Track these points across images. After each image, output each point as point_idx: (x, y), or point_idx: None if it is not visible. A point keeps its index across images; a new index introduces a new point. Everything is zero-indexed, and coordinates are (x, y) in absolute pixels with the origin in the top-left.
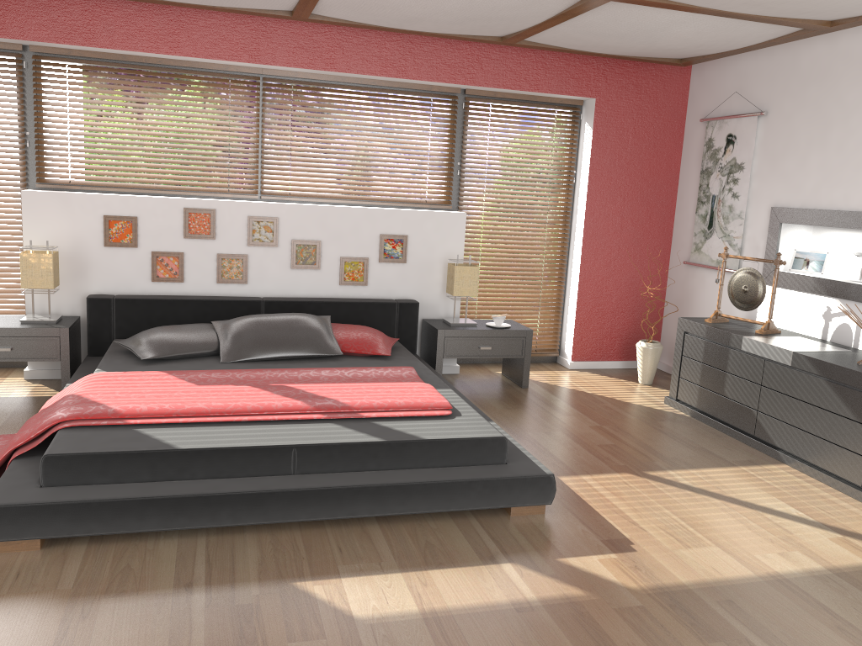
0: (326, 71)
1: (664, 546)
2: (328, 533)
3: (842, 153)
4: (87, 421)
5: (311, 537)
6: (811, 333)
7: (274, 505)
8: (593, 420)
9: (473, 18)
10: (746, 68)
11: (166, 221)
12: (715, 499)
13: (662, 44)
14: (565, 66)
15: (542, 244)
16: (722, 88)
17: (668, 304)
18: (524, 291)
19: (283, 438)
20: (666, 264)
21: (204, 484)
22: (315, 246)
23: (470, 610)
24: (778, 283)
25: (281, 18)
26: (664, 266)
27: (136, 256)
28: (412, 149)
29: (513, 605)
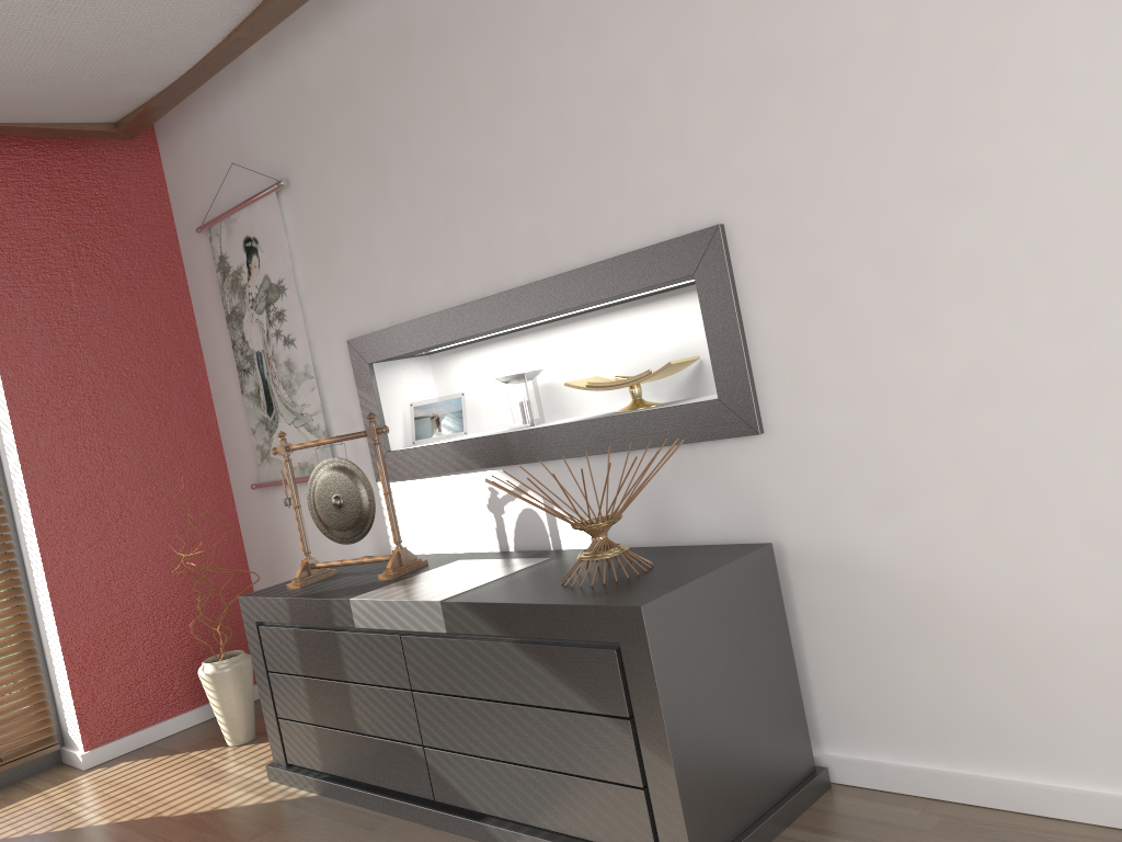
0: None
1: None
2: None
3: (419, 208)
4: None
5: None
6: (483, 545)
7: None
8: None
9: None
10: (235, 118)
11: None
12: None
13: (6, 56)
14: None
15: None
16: (213, 165)
17: (256, 570)
18: None
19: None
20: (228, 499)
21: None
22: None
23: None
24: (402, 473)
25: None
26: (226, 503)
27: None
28: None
29: None
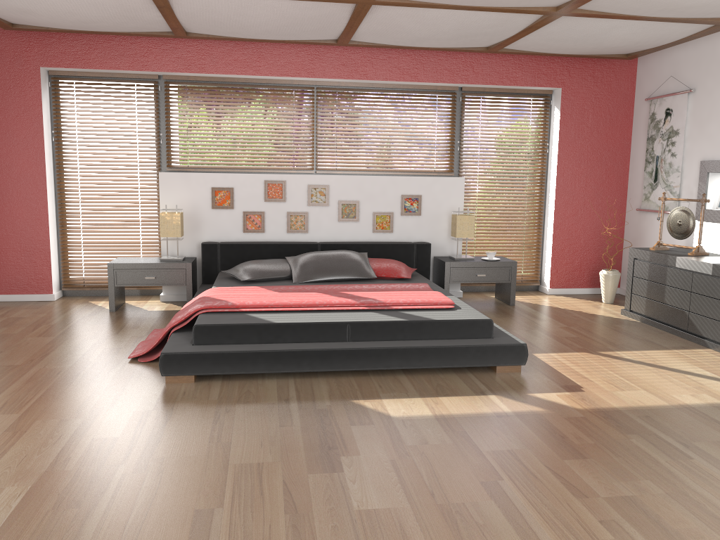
0: (360, 80)
1: (605, 389)
2: (372, 379)
3: None
4: (216, 309)
5: (361, 380)
6: None
7: (336, 358)
8: (562, 323)
9: (464, 35)
10: (678, 57)
11: (252, 190)
12: (649, 366)
13: (607, 43)
14: (536, 65)
15: (524, 200)
16: (661, 74)
17: (626, 243)
18: (510, 236)
19: (340, 318)
20: (623, 212)
21: (291, 345)
22: (355, 205)
23: (466, 415)
24: (707, 219)
25: (329, 45)
26: (622, 213)
27: (233, 215)
28: (423, 133)
29: (495, 414)
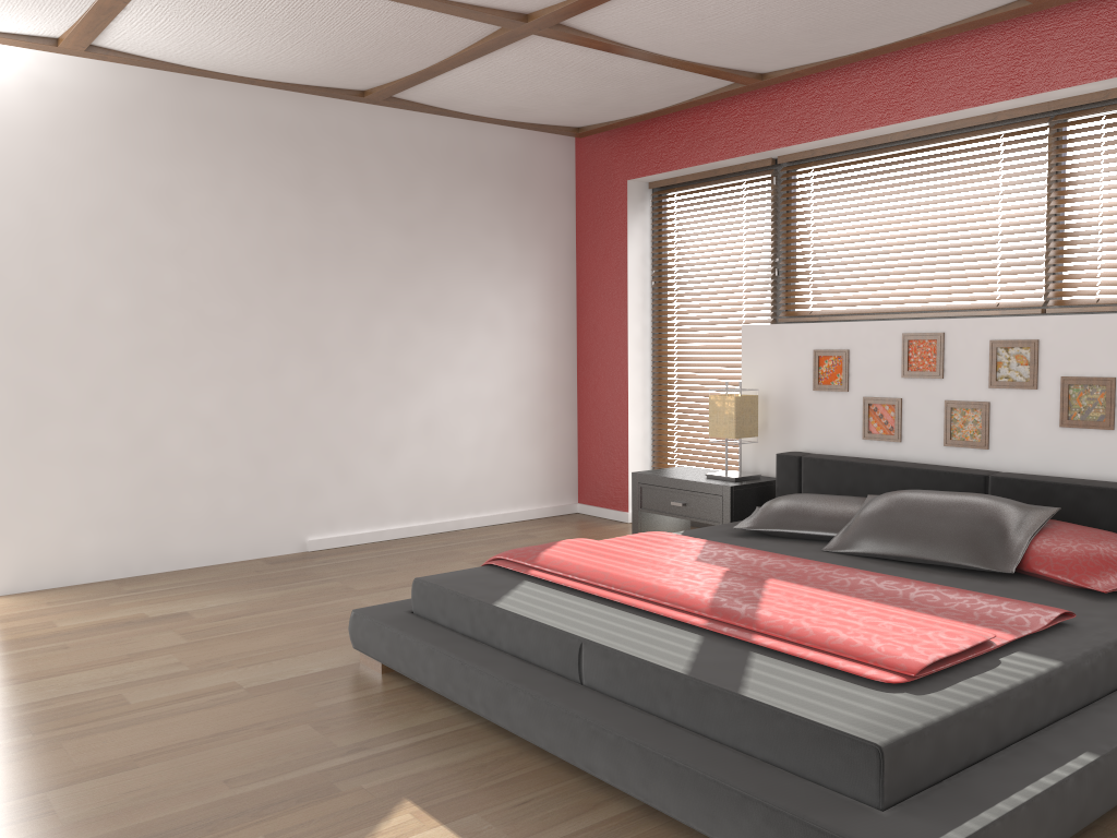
0: None
1: None
2: (562, 783)
3: None
4: (506, 563)
5: (537, 777)
6: None
7: (514, 708)
8: None
9: None
10: None
11: (881, 354)
12: None
13: None
14: None
15: None
16: None
17: None
18: None
19: (596, 629)
20: None
21: (492, 655)
22: (1104, 388)
23: None
24: None
25: (1027, 12)
26: None
27: (846, 404)
28: None
29: None
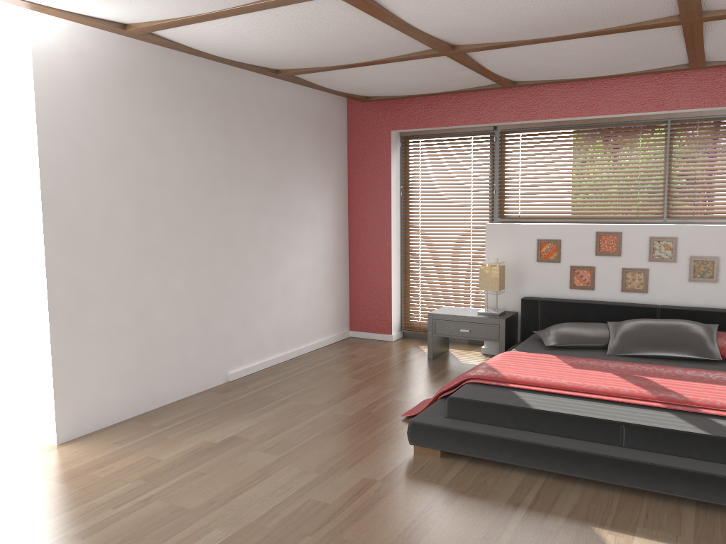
0: None
1: None
2: (644, 502)
3: None
4: (484, 381)
5: (627, 501)
6: None
7: (596, 465)
8: None
9: None
10: None
11: (581, 242)
12: None
13: None
14: None
15: None
16: None
17: None
18: None
19: (616, 416)
20: None
21: (547, 438)
22: (712, 262)
23: None
24: None
25: (681, 70)
26: None
27: (559, 269)
28: None
29: None
